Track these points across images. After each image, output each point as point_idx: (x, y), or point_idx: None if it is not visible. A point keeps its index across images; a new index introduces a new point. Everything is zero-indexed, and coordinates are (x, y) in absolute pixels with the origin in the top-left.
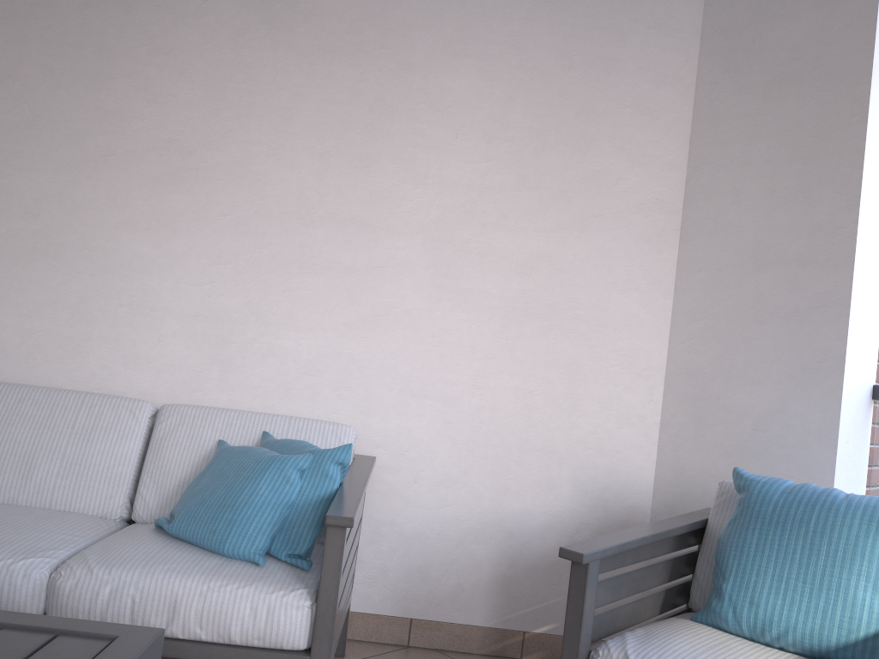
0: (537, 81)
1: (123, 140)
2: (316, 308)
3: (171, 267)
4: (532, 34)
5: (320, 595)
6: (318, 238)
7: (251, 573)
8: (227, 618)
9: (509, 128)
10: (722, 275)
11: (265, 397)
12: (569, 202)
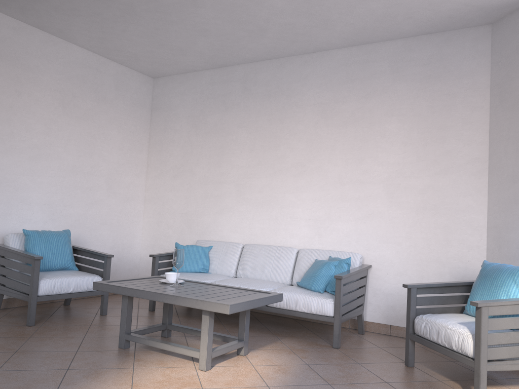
0: (421, 119)
1: (284, 164)
2: (347, 213)
3: (301, 204)
4: (417, 102)
5: (335, 299)
6: (346, 189)
7: (318, 294)
8: (310, 305)
9: (412, 139)
10: (502, 185)
11: (333, 245)
12: (438, 164)
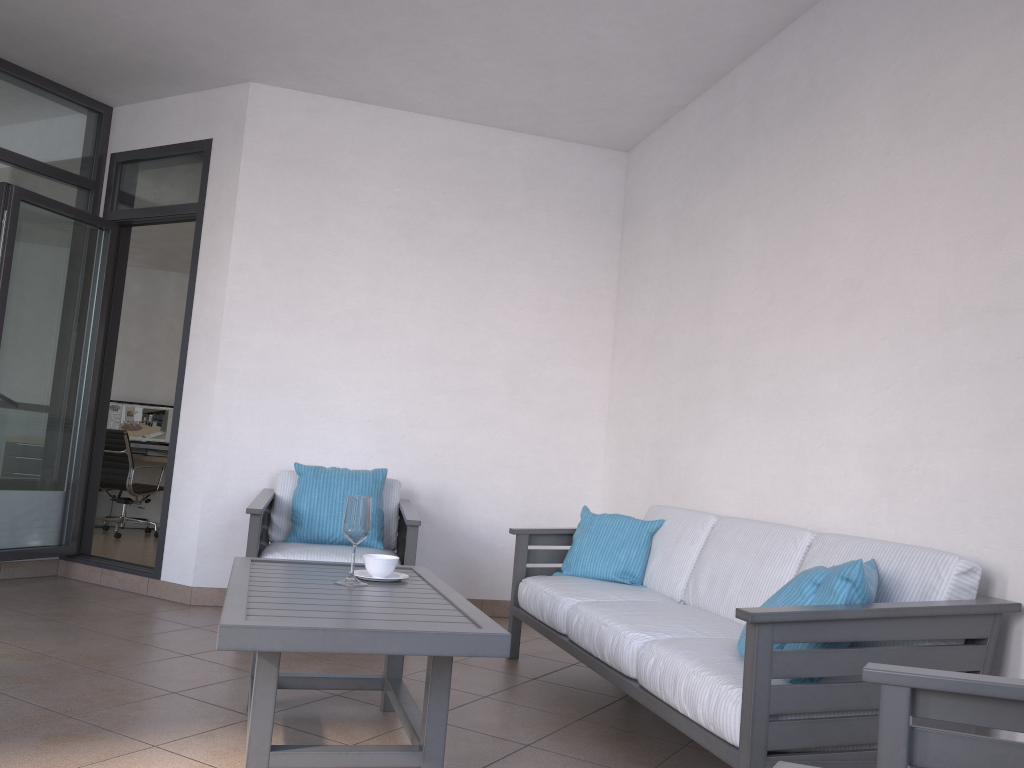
0: None
1: (818, 293)
2: (961, 421)
3: (850, 401)
4: None
5: (742, 691)
6: (958, 340)
7: (733, 669)
8: (695, 699)
9: None
10: None
11: (923, 529)
12: None
